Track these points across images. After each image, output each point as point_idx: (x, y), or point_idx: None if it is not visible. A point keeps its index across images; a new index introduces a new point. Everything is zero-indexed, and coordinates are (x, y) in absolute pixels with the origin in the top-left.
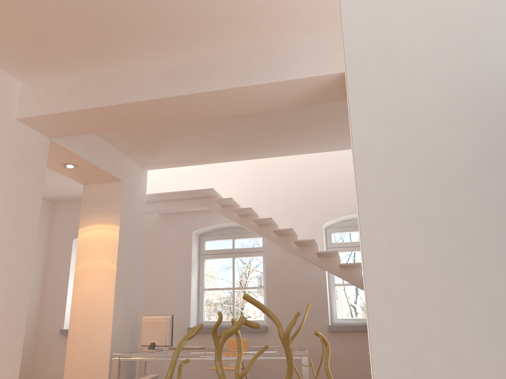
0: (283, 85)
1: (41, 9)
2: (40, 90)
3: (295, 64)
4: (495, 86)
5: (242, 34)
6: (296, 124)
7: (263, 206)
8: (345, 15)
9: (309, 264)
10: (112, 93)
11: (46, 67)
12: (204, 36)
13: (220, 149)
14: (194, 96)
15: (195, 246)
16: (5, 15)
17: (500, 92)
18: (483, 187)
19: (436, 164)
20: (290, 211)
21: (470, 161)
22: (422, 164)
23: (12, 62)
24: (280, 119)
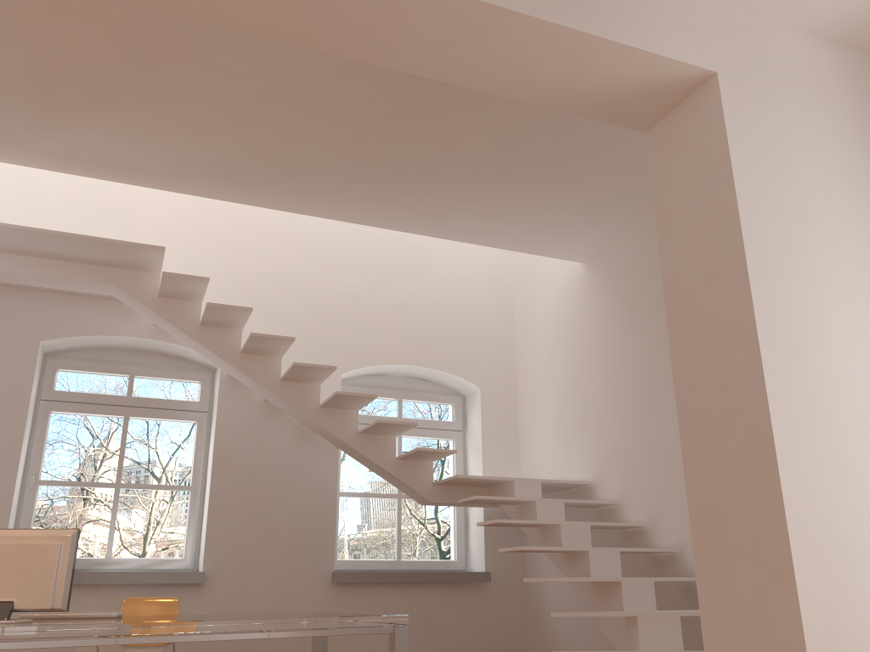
0: (605, 53)
1: None
2: None
3: (638, 22)
4: None
5: None
6: (433, 159)
7: None
8: None
9: (307, 447)
10: None
11: None
12: None
13: (232, 163)
14: None
15: (37, 376)
16: None
17: None
18: None
19: None
20: None
21: None
22: None
23: None
24: (420, 137)
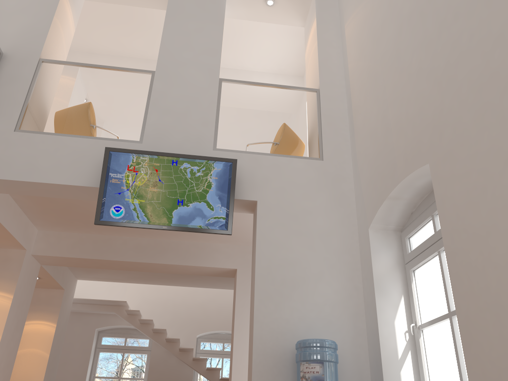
0: (204, 267)
1: (87, 211)
2: (51, 238)
3: (212, 258)
4: (279, 350)
5: (188, 237)
6: None
7: (155, 316)
8: (254, 327)
9: (182, 364)
10: (103, 251)
11: (63, 228)
12: (167, 234)
13: (141, 277)
14: (153, 263)
15: (95, 340)
16: (63, 209)
17: (280, 351)
18: (274, 370)
19: (267, 364)
20: (175, 322)
21: (272, 365)
22: (264, 364)
23: (43, 222)
24: None
